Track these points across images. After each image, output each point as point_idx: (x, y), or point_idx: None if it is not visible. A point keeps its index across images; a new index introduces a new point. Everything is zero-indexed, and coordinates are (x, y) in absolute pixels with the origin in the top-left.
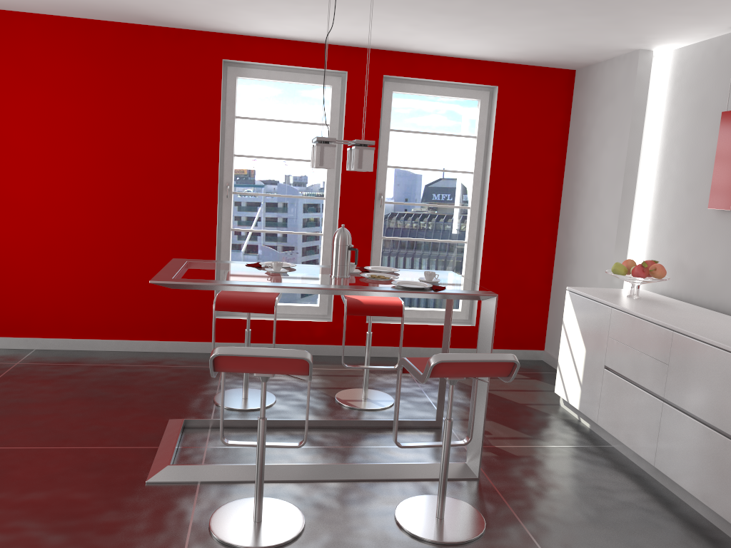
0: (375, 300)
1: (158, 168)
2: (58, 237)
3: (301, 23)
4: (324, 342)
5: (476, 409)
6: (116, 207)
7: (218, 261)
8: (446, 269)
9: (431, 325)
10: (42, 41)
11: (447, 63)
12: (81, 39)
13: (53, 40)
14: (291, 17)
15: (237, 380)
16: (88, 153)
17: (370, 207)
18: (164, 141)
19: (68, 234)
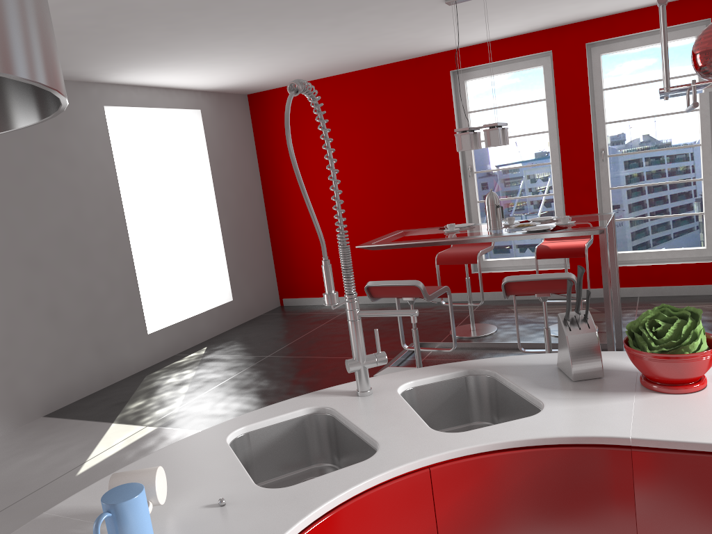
0: (562, 244)
1: (416, 165)
2: (361, 225)
3: (489, 29)
4: None
5: (607, 326)
6: (393, 198)
7: (424, 228)
8: (683, 209)
9: (670, 264)
10: (334, 94)
11: (649, 13)
12: (356, 86)
13: (340, 91)
14: (476, 29)
15: (477, 319)
16: (371, 164)
17: (590, 163)
18: (418, 144)
19: (367, 222)
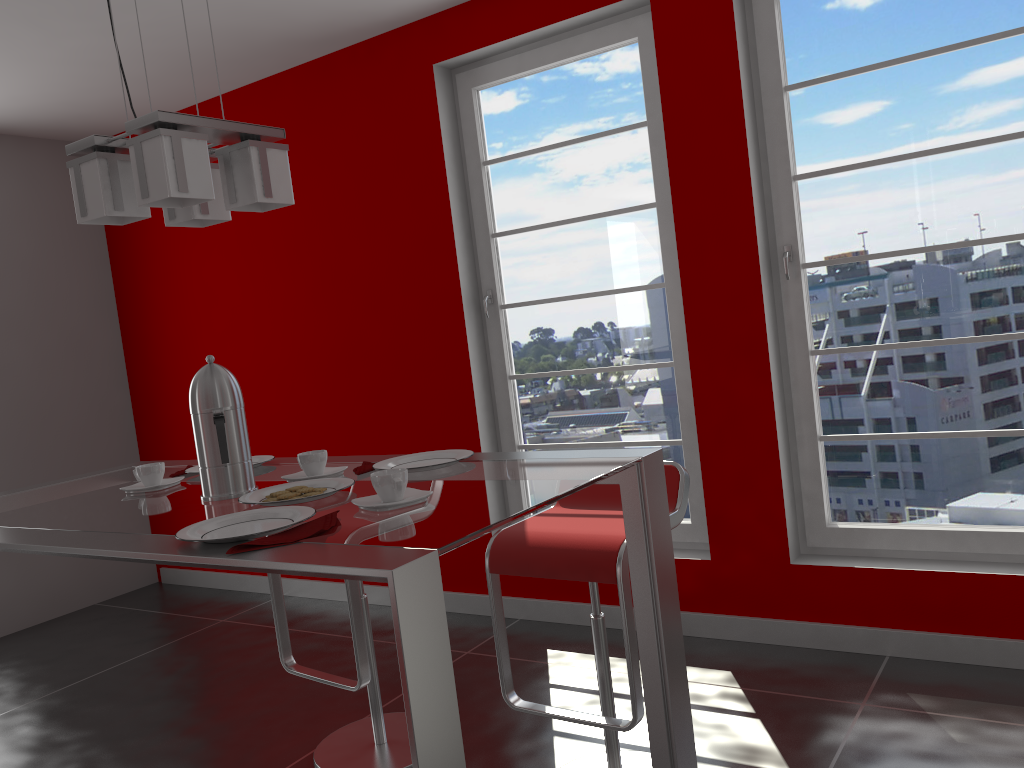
0: (566, 532)
1: (377, 288)
2: (283, 421)
3: None
4: (702, 606)
5: None
6: (337, 364)
7: (181, 463)
8: (1012, 415)
9: (975, 573)
10: None
11: None
12: (263, 113)
13: None
14: None
15: None
16: (295, 285)
17: (751, 284)
18: (378, 239)
19: (293, 415)
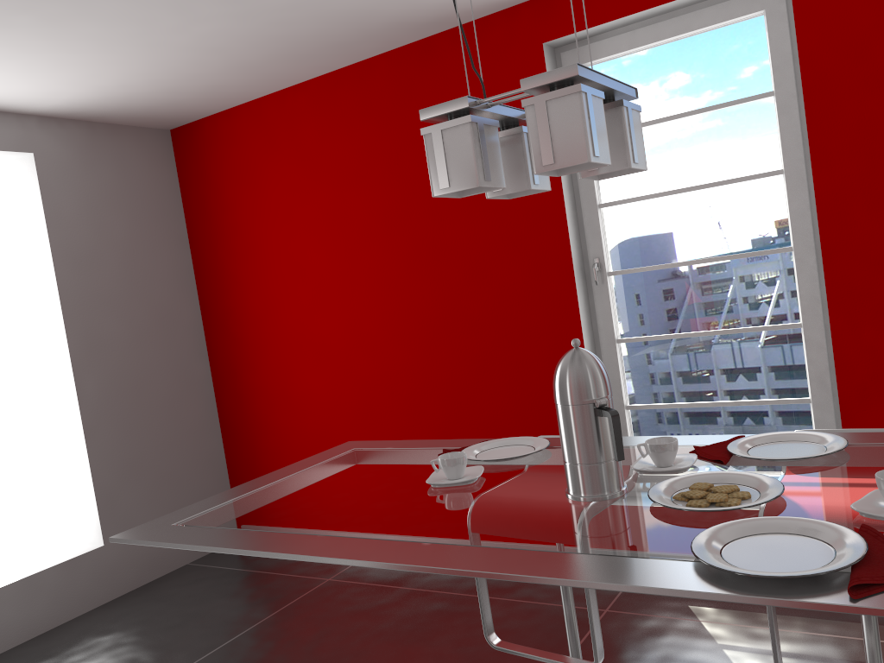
0: None
1: (478, 259)
2: (375, 387)
3: None
4: None
5: None
6: (434, 332)
7: (411, 444)
8: None
9: None
10: (316, 116)
11: None
12: (355, 95)
13: (326, 110)
14: None
15: (608, 653)
16: (389, 258)
17: None
18: (480, 212)
19: (385, 381)
